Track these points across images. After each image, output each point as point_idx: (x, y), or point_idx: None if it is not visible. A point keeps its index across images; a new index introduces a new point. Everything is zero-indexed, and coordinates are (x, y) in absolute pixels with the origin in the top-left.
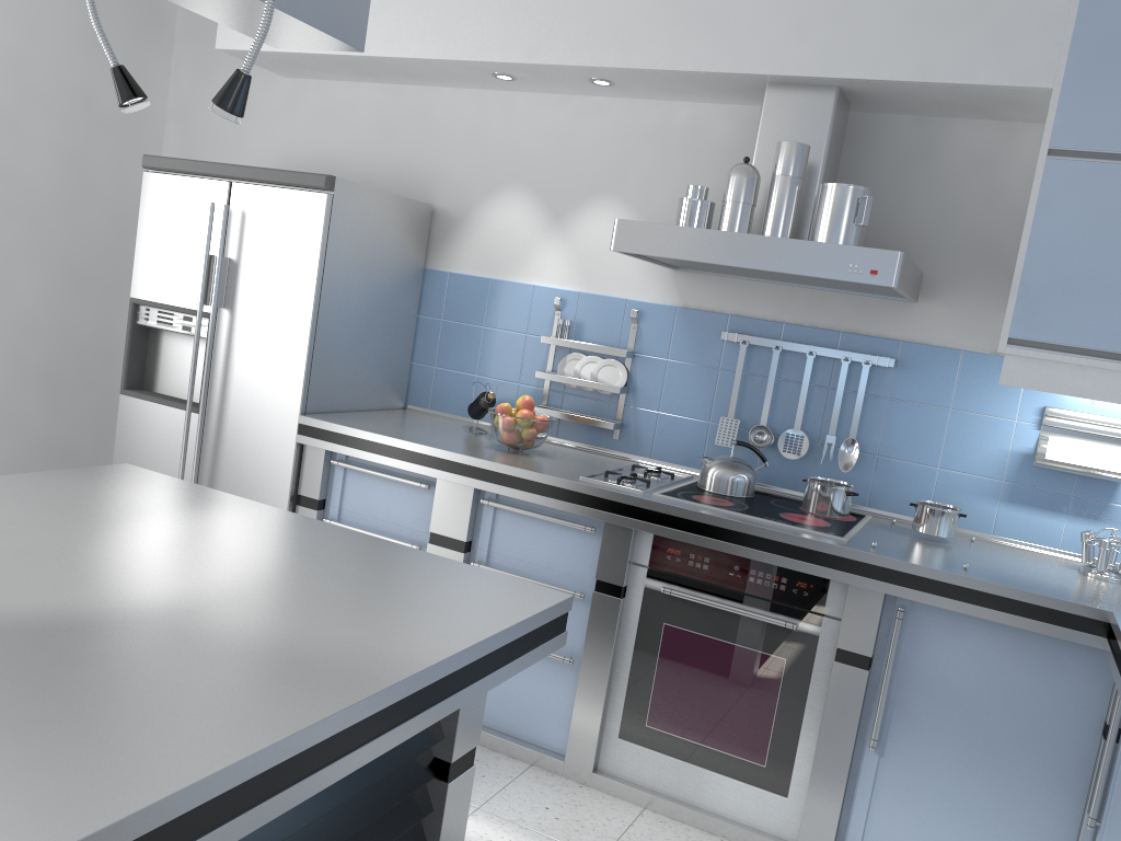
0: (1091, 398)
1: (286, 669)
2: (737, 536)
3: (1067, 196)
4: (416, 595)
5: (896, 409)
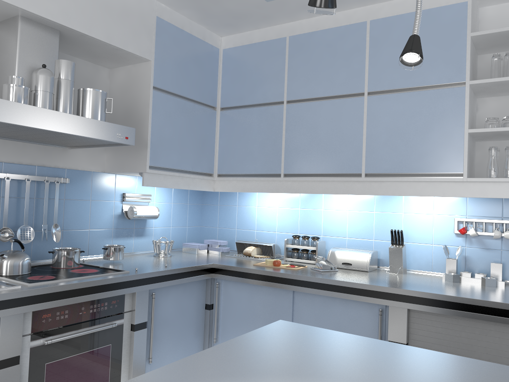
0: (169, 187)
1: (476, 373)
2: (94, 288)
3: (160, 107)
4: (321, 346)
5: (68, 204)
